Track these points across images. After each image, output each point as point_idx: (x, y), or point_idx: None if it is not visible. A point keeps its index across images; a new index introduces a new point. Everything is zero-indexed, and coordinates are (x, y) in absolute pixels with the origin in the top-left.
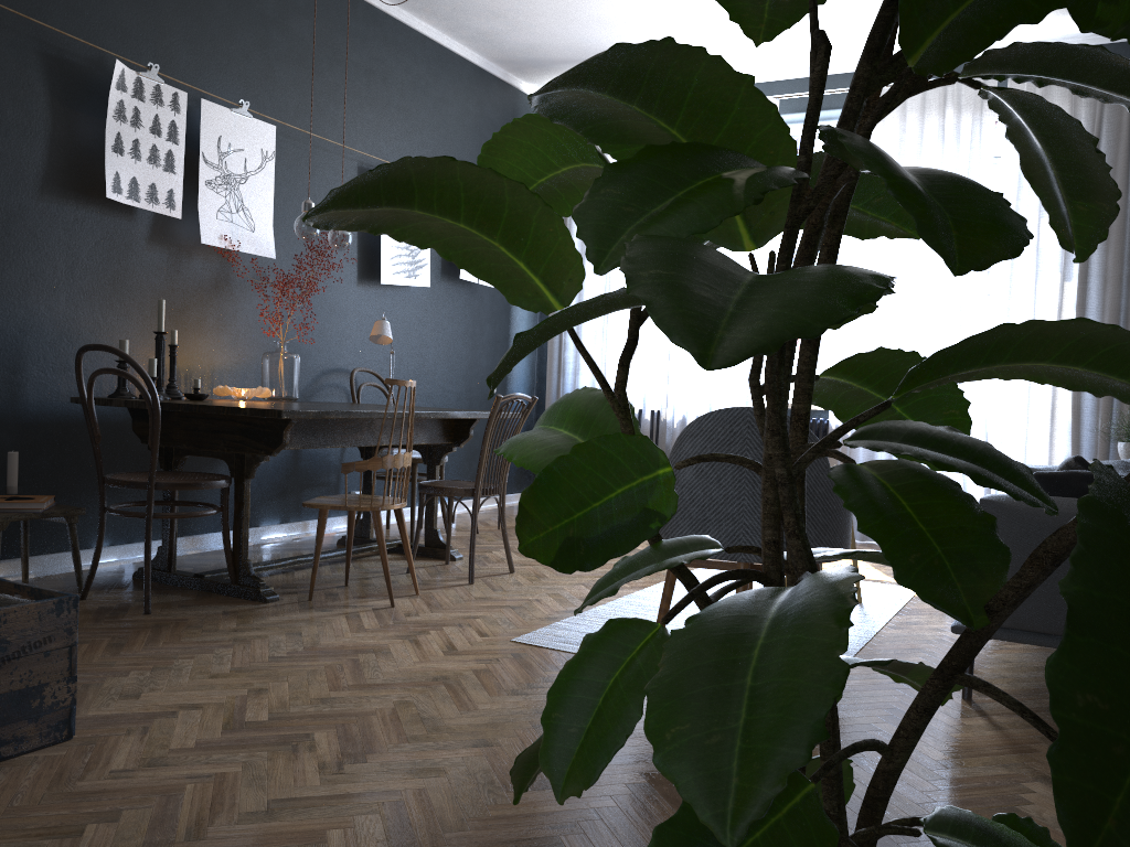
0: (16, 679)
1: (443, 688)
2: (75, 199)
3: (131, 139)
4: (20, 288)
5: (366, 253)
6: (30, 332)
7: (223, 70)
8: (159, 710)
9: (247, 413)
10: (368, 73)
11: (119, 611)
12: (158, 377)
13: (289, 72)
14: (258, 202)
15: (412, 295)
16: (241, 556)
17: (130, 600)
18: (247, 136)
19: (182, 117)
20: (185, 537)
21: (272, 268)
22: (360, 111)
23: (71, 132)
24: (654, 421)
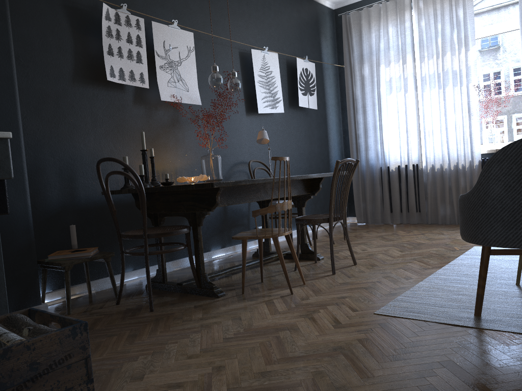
0: (47, 389)
1: (342, 357)
2: (91, 83)
3: (117, 47)
4: (68, 135)
5: (249, 98)
6: (76, 159)
7: (161, 5)
8: (154, 390)
9: (193, 187)
10: (238, 0)
11: (136, 310)
12: (145, 175)
13: (197, 3)
14: (188, 75)
15: (275, 118)
16: (200, 271)
17: (143, 302)
18: (178, 39)
19: (142, 32)
20: (172, 261)
21: (200, 110)
22: (236, 22)
23: (85, 47)
24: (415, 170)
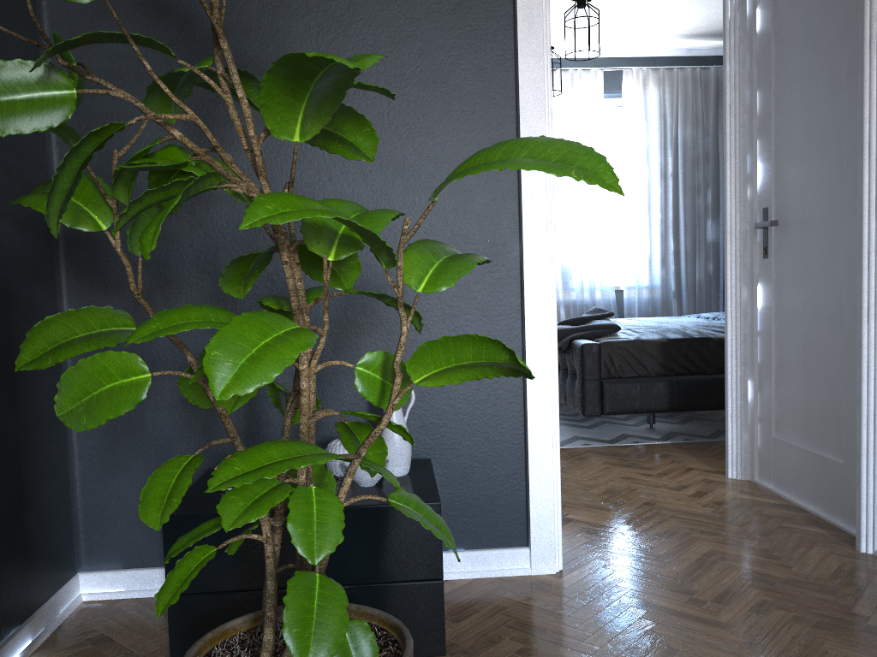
0: None
1: None
2: None
3: None
4: None
5: None
6: None
7: None
8: None
9: None
10: None
11: None
12: None
13: None
14: None
15: None
16: None
17: None
18: None
19: None
20: None
21: None
22: None
23: None
24: None
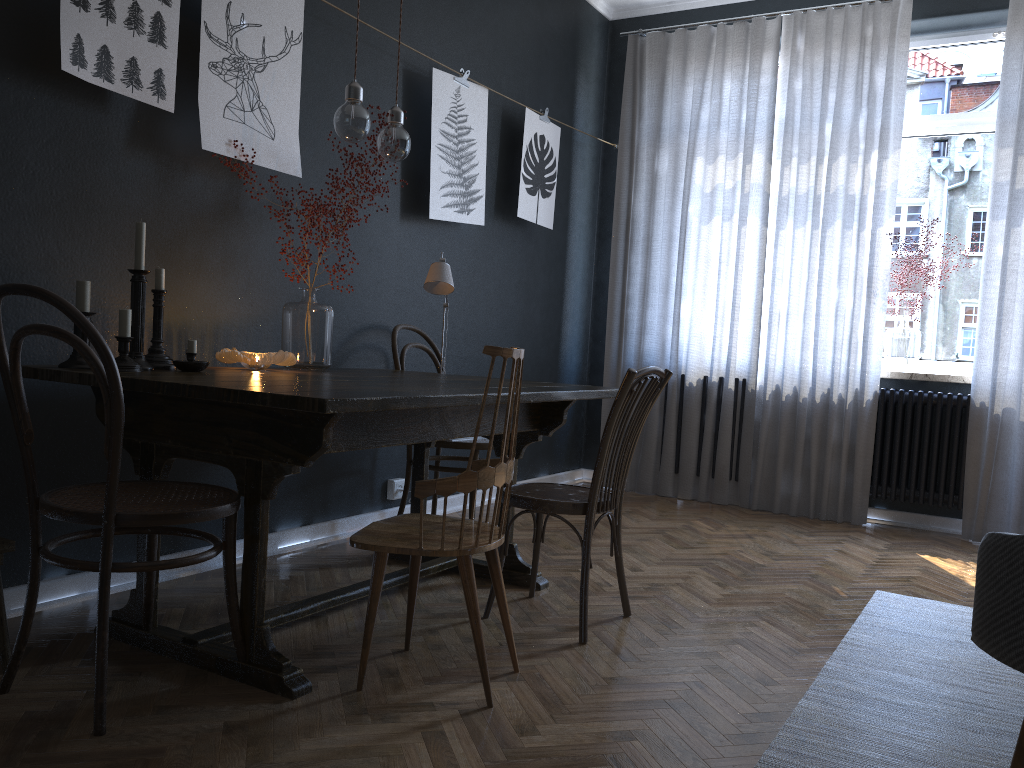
0: None
1: None
2: (16, 72)
3: None
4: None
5: (411, 179)
6: None
7: None
8: None
9: (267, 401)
10: None
11: (54, 726)
12: (133, 338)
13: None
14: (280, 99)
15: (462, 235)
16: (253, 619)
17: (79, 693)
18: (266, 7)
19: None
20: (177, 554)
21: (296, 190)
22: None
23: None
24: (739, 392)
